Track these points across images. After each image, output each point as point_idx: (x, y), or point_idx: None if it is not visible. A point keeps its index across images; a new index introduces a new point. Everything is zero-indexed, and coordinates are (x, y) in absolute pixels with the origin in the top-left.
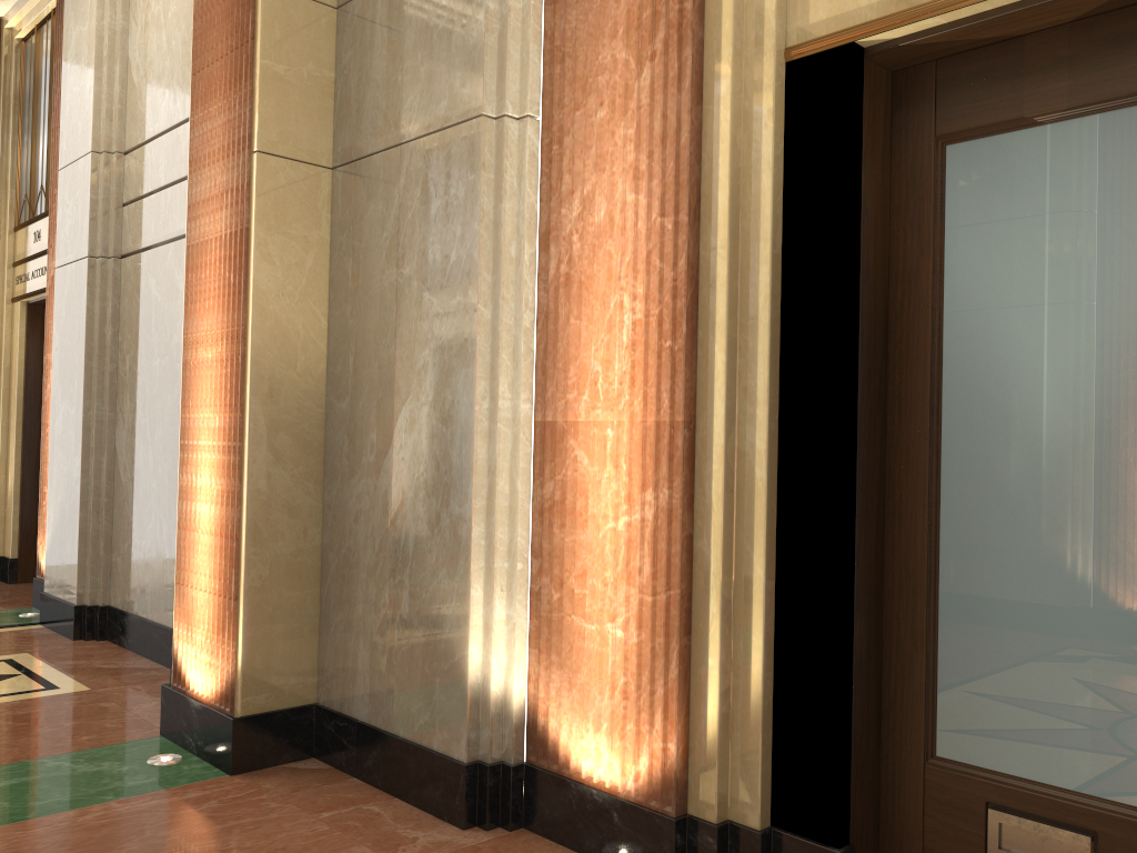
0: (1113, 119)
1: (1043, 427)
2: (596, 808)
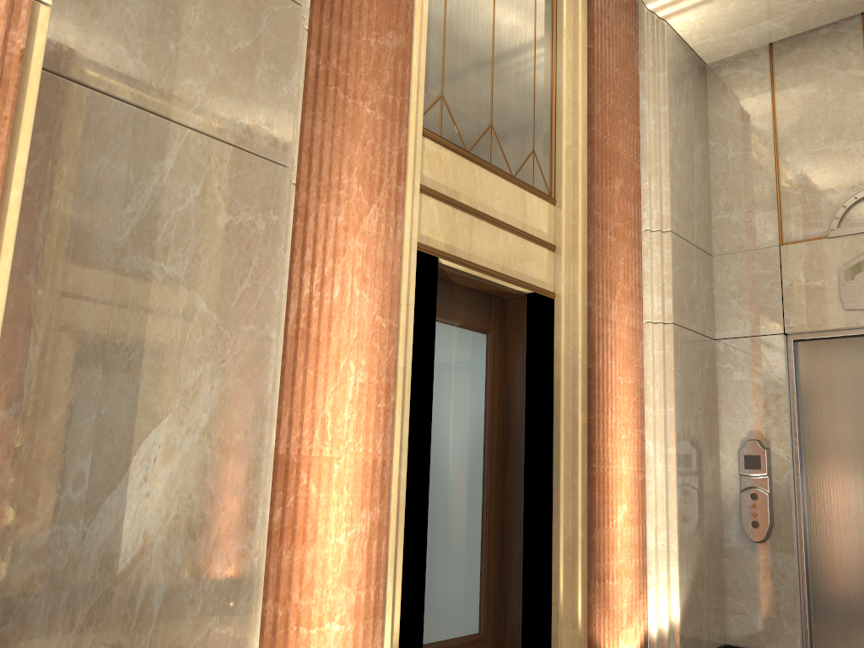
0: (471, 334)
1: (449, 465)
2: None
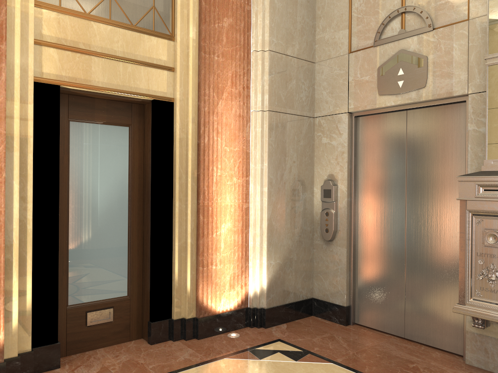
0: (115, 128)
1: (98, 205)
2: None
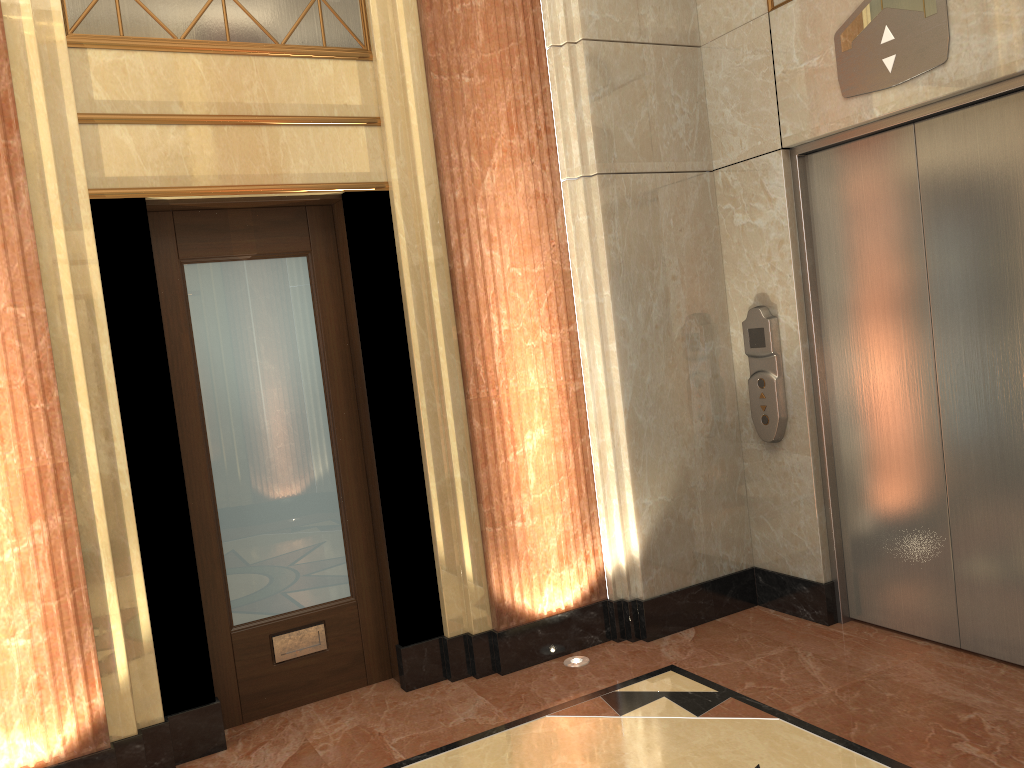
0: (277, 263)
1: (266, 425)
2: None
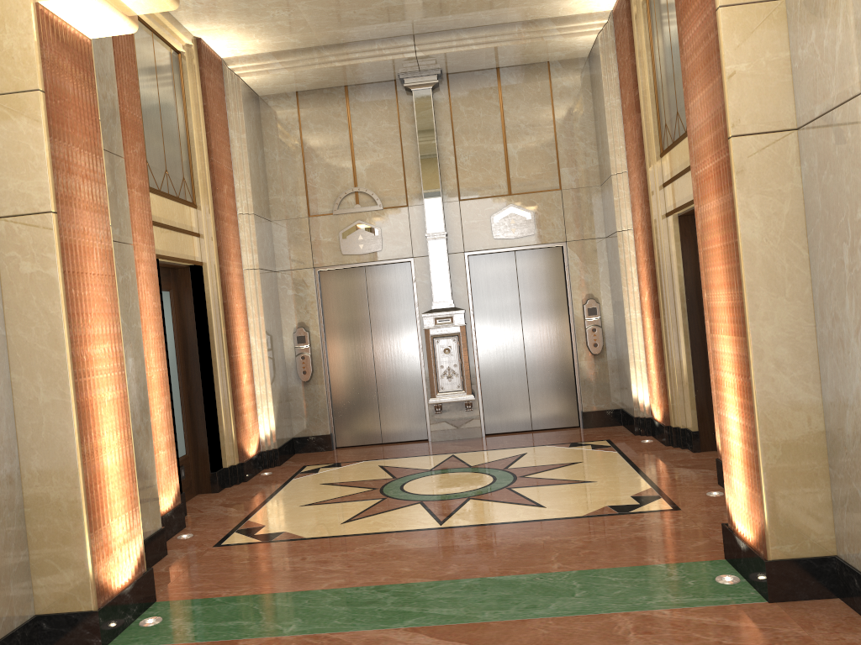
0: (163, 293)
1: None
2: (169, 518)
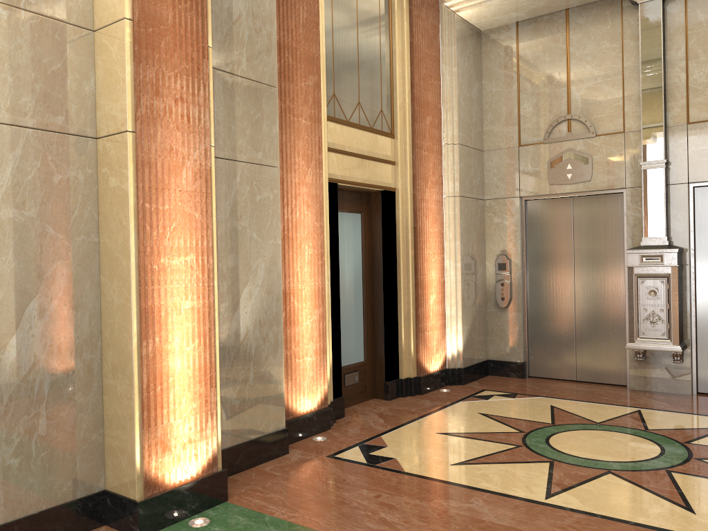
0: (353, 215)
1: (346, 283)
2: (309, 419)
